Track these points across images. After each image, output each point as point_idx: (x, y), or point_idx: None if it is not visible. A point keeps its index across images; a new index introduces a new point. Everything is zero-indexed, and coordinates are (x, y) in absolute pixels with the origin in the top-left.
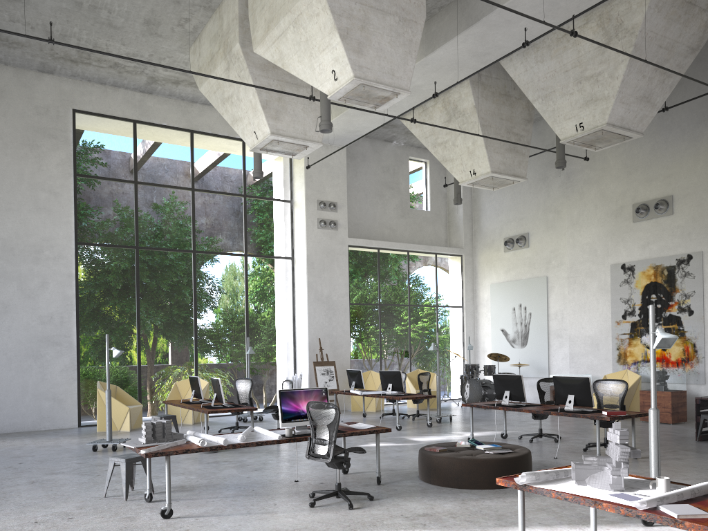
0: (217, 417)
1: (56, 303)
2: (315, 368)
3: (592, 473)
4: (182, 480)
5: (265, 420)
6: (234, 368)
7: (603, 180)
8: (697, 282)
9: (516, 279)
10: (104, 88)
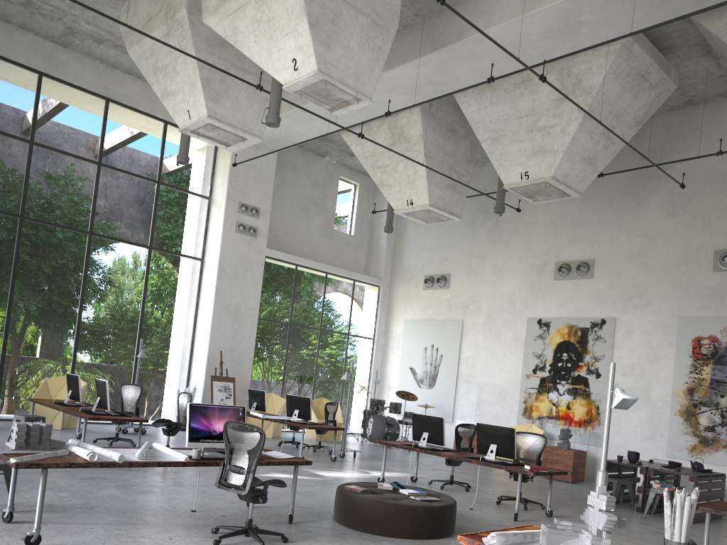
0: (90, 425)
1: None
2: (212, 382)
3: (566, 540)
4: (50, 498)
5: (148, 434)
6: (111, 371)
7: (531, 233)
8: (608, 347)
9: (432, 319)
10: (9, 27)
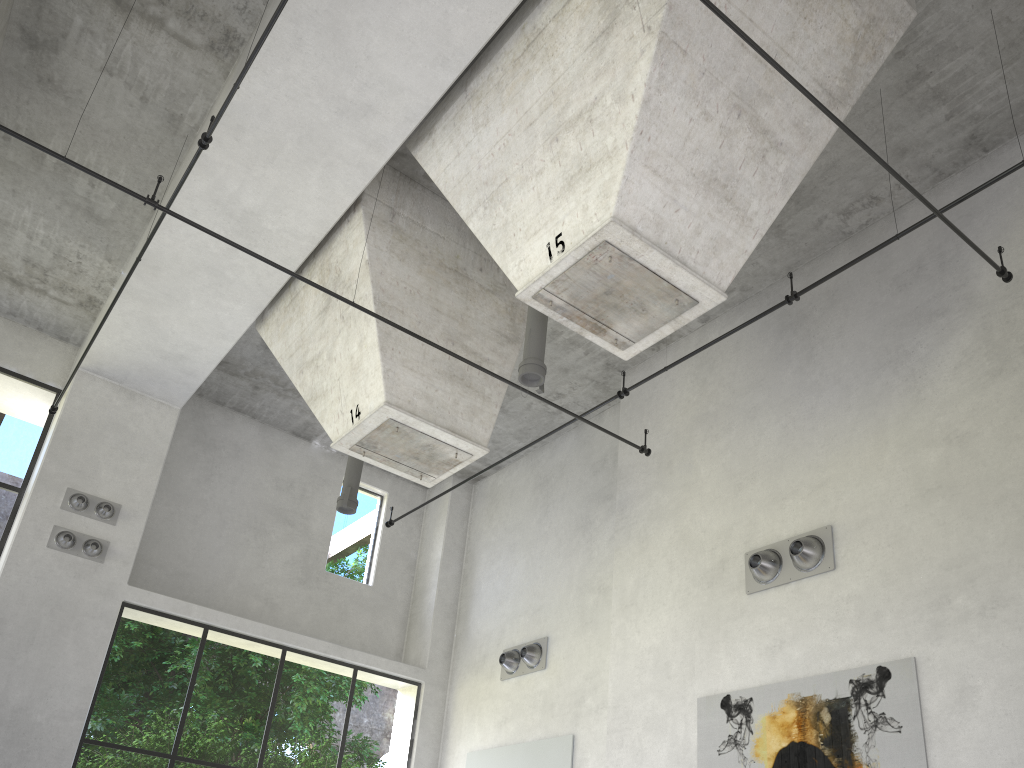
0: None
1: None
2: None
3: None
4: None
5: None
6: None
7: (688, 507)
8: (911, 743)
9: (517, 742)
10: None
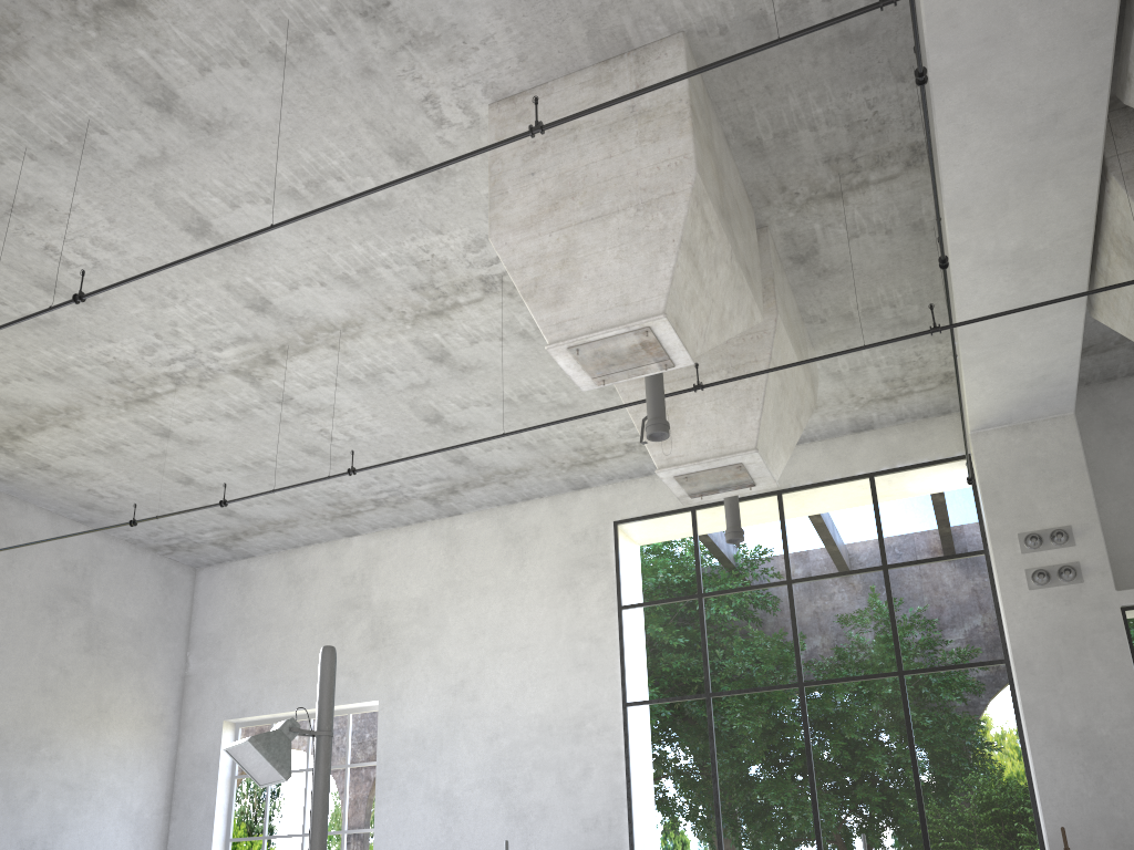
0: None
1: (602, 797)
2: None
3: None
4: None
5: None
6: None
7: None
8: None
9: None
10: (651, 478)
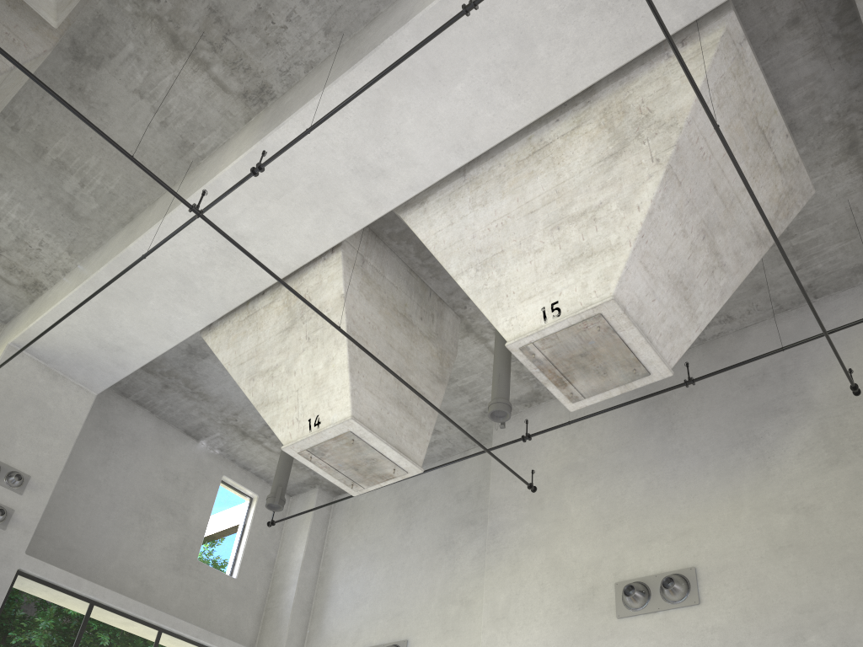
0: None
1: None
2: None
3: None
4: None
5: None
6: None
7: (558, 539)
8: None
9: None
10: None
